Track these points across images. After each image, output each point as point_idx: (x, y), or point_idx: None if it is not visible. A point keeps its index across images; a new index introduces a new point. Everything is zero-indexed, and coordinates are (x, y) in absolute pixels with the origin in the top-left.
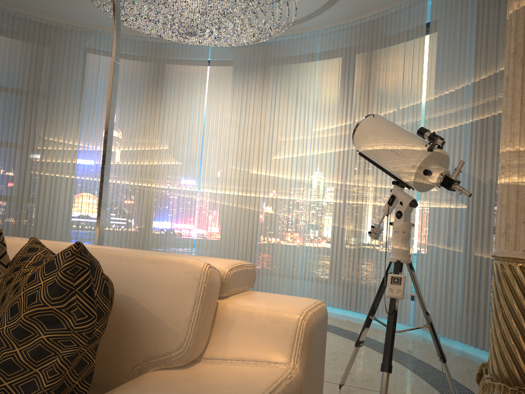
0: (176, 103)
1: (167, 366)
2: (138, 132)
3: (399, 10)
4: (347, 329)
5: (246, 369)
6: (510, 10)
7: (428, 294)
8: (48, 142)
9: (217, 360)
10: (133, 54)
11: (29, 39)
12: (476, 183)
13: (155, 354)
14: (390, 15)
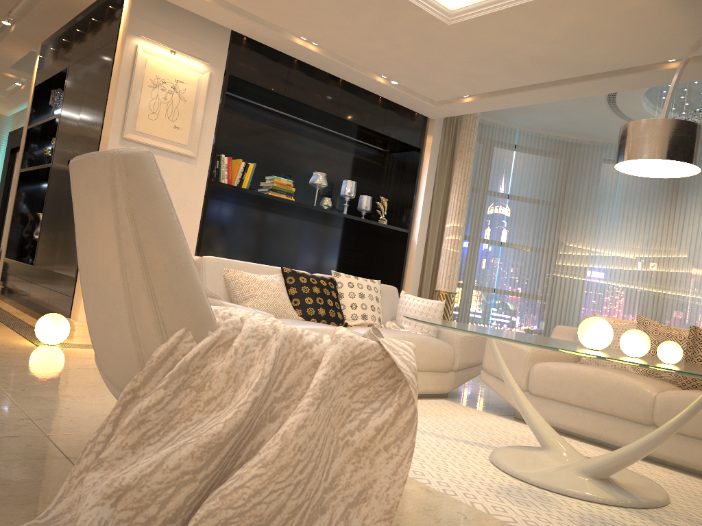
0: (697, 211)
1: None
2: (654, 239)
3: None
4: None
5: None
6: None
7: None
8: (568, 247)
9: None
10: None
11: (558, 157)
12: None
13: None
14: None
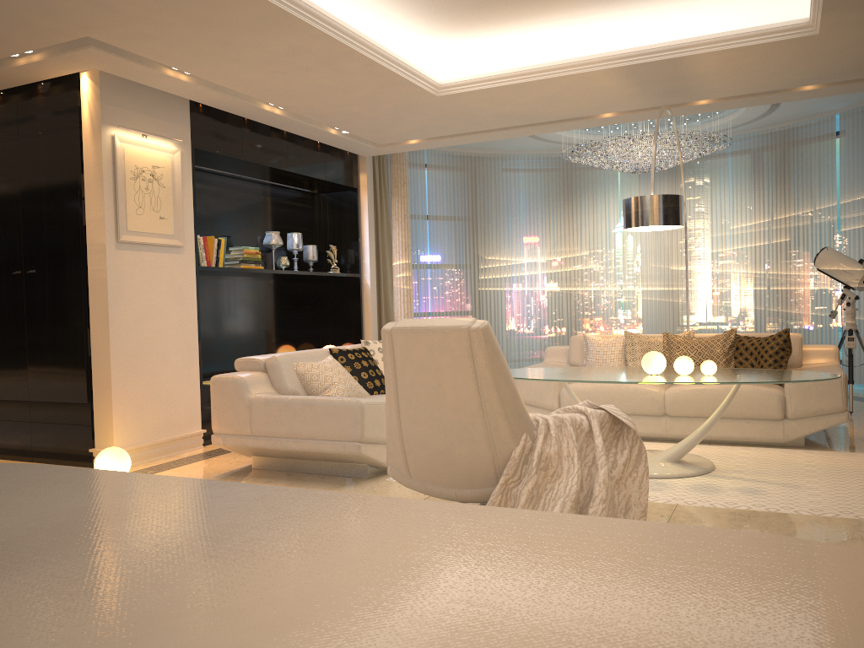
0: (591, 211)
1: (793, 367)
2: (559, 241)
3: (809, 124)
4: None
5: (822, 364)
6: None
7: (854, 355)
8: (488, 261)
9: (808, 364)
10: (547, 171)
11: (465, 173)
12: None
13: (788, 364)
14: (801, 128)
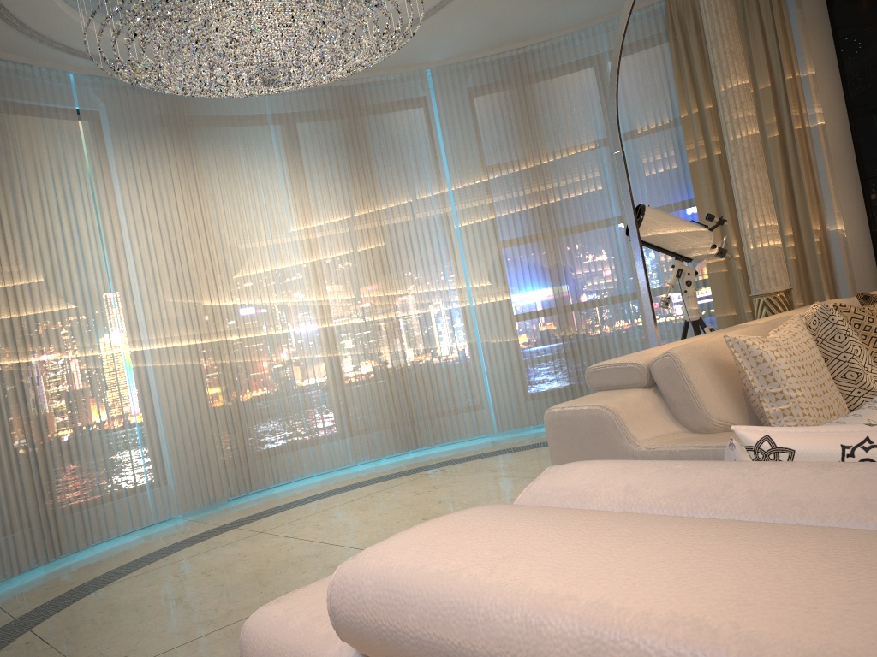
0: (34, 189)
1: None
2: None
3: (387, 80)
4: (471, 455)
5: None
6: (739, 135)
7: (509, 392)
8: None
9: None
10: None
11: None
12: (540, 270)
13: None
14: (375, 84)
